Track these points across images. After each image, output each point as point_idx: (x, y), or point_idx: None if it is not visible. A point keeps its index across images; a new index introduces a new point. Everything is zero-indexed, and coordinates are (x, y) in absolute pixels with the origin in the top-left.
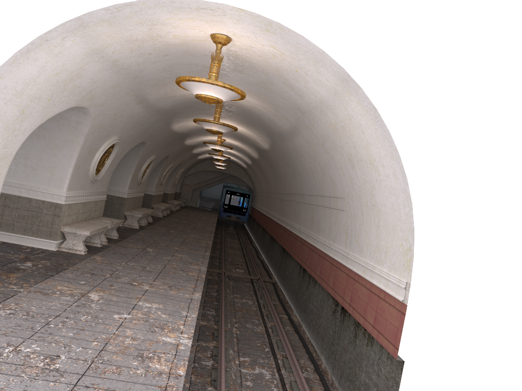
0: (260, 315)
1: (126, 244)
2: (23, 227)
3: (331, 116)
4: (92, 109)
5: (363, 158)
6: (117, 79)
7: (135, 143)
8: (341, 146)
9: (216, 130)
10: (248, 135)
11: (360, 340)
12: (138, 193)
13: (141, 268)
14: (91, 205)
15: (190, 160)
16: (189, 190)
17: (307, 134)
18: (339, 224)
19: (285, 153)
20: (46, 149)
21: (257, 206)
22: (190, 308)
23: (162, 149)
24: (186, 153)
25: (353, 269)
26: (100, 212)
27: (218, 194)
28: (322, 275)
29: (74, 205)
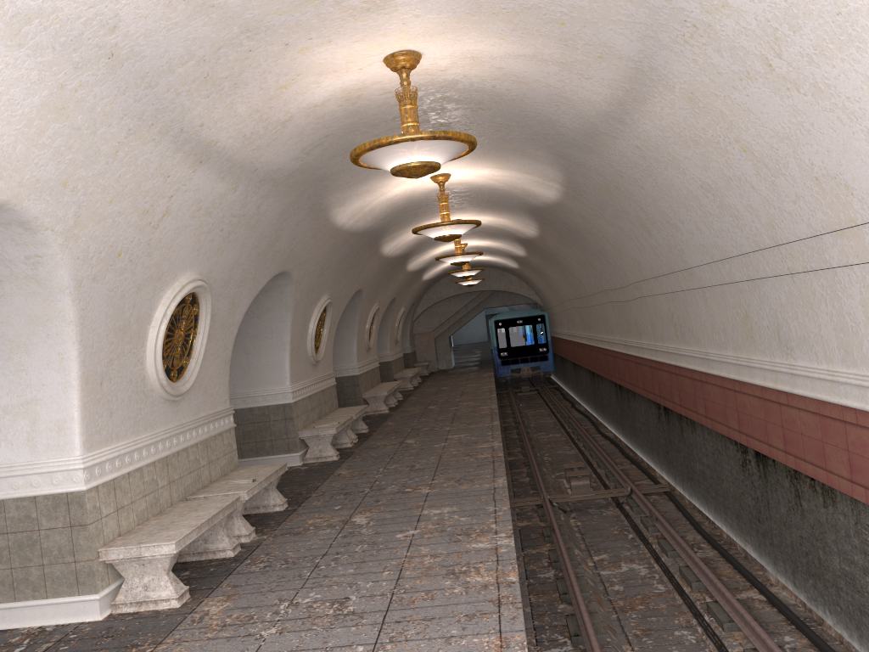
0: (687, 610)
1: (303, 520)
2: (7, 580)
3: None
4: (36, 205)
5: None
6: (45, 74)
7: (260, 279)
8: None
9: (420, 161)
10: (505, 185)
11: None
12: (320, 382)
13: (333, 610)
14: (193, 456)
15: (410, 286)
16: (428, 343)
17: (691, 65)
18: None
19: (610, 184)
20: None
21: (561, 333)
22: None
23: (339, 280)
24: (396, 275)
25: None
26: (229, 459)
27: (481, 332)
28: (866, 476)
29: (131, 478)
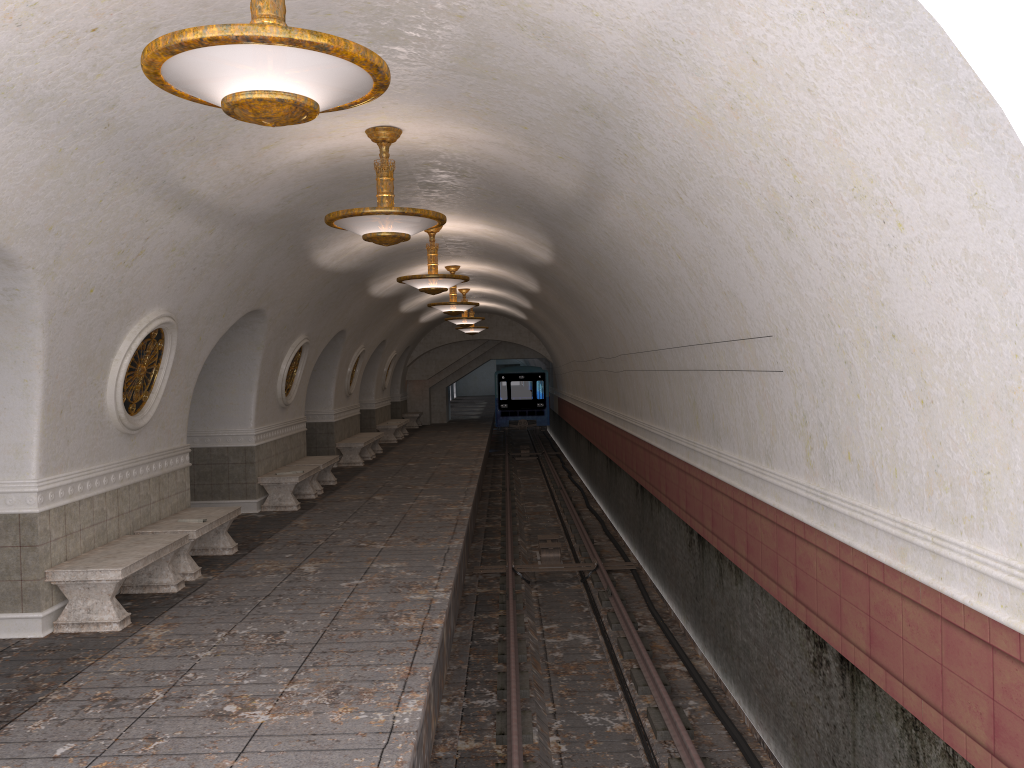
0: (615, 676)
1: (251, 564)
2: None
3: (686, 84)
4: (22, 247)
5: (823, 190)
6: (48, 141)
7: (231, 316)
8: (737, 178)
9: (390, 231)
10: (500, 241)
11: None
12: (288, 427)
13: (267, 640)
14: (144, 491)
15: (404, 329)
16: (422, 392)
17: (630, 181)
18: (774, 411)
19: (592, 258)
20: None
21: (567, 396)
22: None
23: (319, 319)
24: (386, 316)
25: (855, 544)
26: (181, 498)
27: (490, 384)
28: (755, 556)
29: (82, 506)
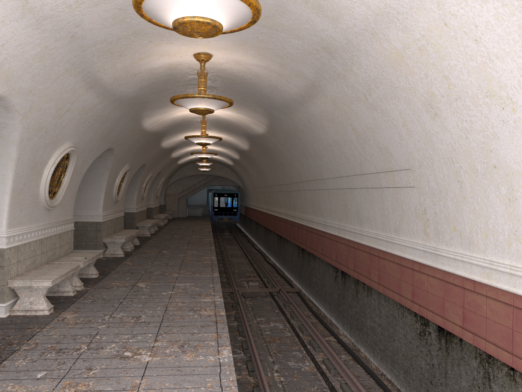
0: (300, 344)
1: (109, 282)
2: None
3: (395, 36)
4: (16, 100)
5: (466, 92)
6: (42, 41)
7: (99, 150)
8: (409, 87)
9: (205, 107)
10: (237, 121)
11: (502, 387)
12: (116, 213)
13: (134, 320)
14: (53, 241)
15: (170, 166)
16: (174, 200)
17: (335, 89)
18: (403, 207)
19: (291, 131)
20: None
21: (251, 205)
22: (224, 388)
23: (136, 157)
24: (164, 158)
25: (456, 272)
26: (69, 246)
27: (203, 199)
28: (384, 281)
29: (25, 247)
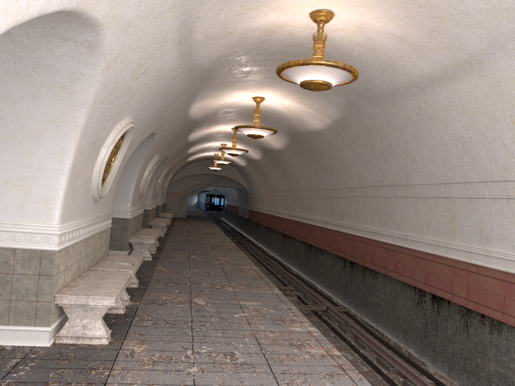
0: (387, 384)
1: (157, 296)
2: None
3: None
4: (109, 35)
5: None
6: None
7: (146, 133)
8: None
9: (325, 80)
10: (290, 113)
11: None
12: (139, 209)
13: (229, 360)
14: (95, 241)
15: (180, 162)
16: (175, 199)
17: (514, 65)
18: None
19: (374, 126)
20: (8, 143)
21: (261, 209)
22: None
23: (165, 147)
24: (181, 153)
25: None
26: (106, 247)
27: (194, 200)
28: None
29: (73, 248)
